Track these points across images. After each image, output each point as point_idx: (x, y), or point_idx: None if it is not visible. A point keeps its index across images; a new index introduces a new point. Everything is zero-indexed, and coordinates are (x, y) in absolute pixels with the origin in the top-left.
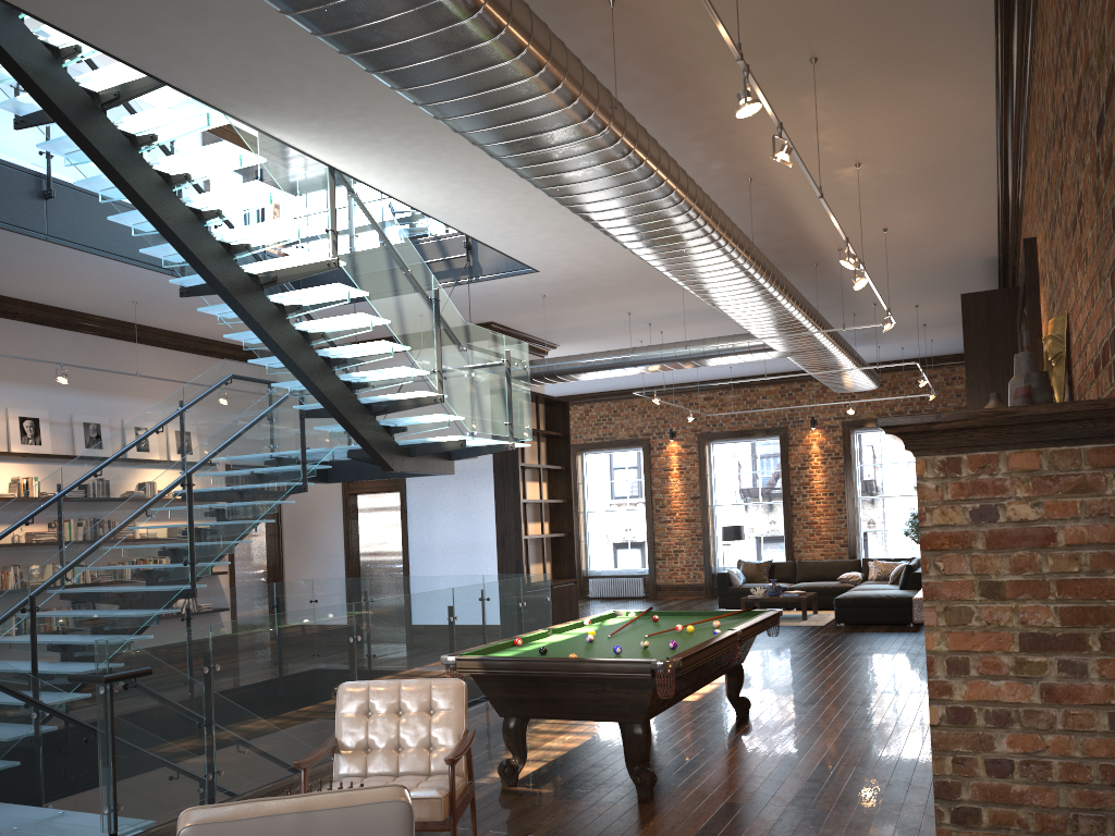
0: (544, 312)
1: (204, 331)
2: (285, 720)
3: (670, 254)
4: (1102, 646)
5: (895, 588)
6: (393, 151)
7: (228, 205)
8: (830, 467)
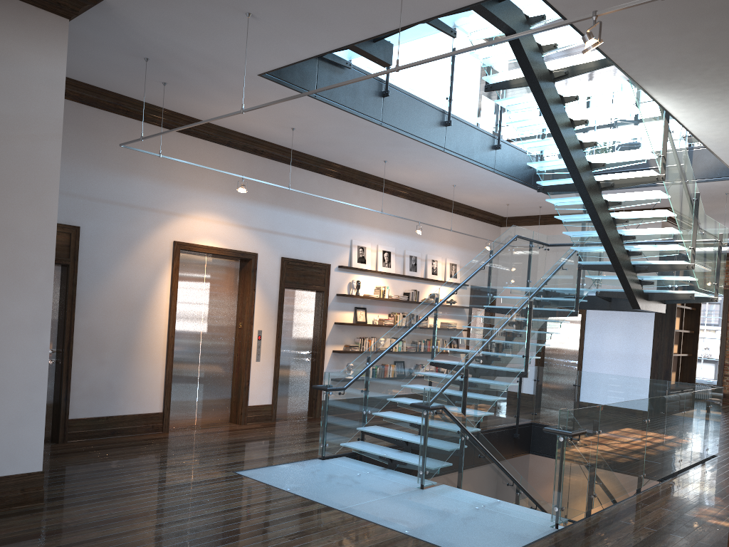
0: (714, 203)
1: (474, 203)
2: (619, 467)
3: None
4: None
5: None
6: (724, 106)
7: (603, 139)
8: None
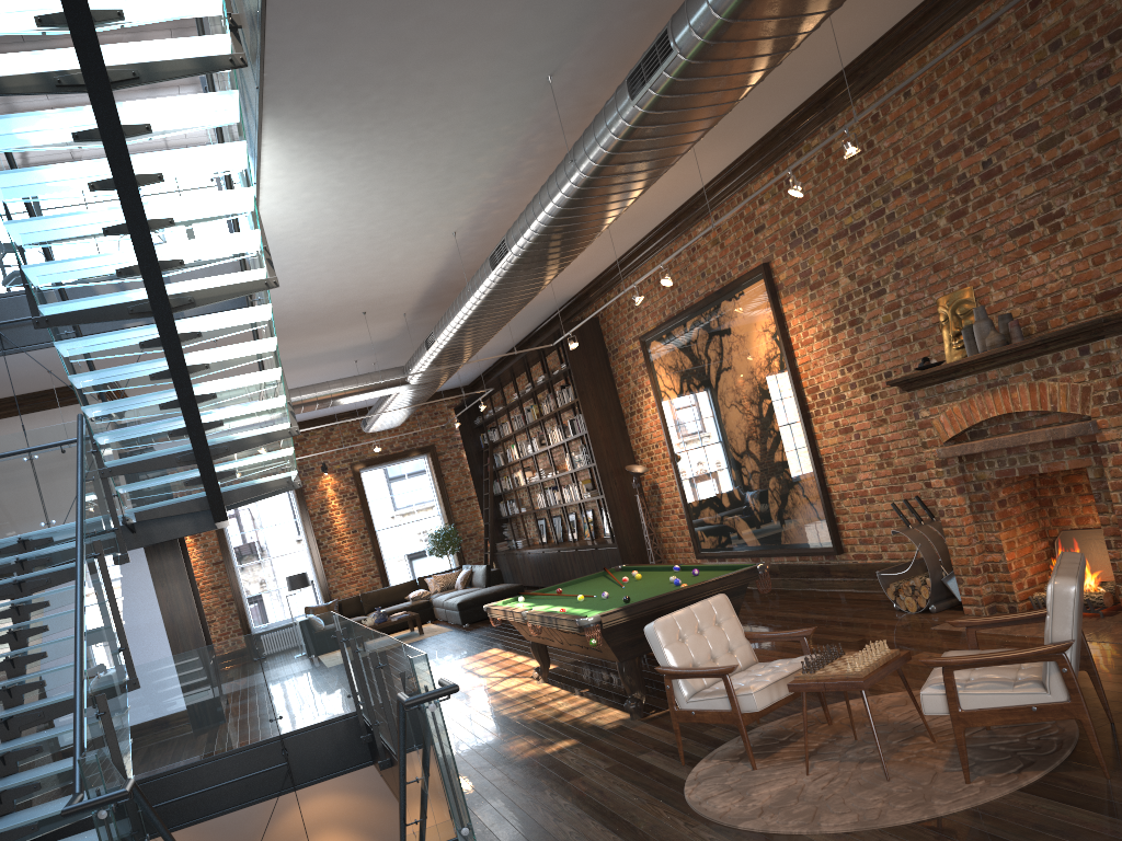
0: None
1: None
2: None
3: (526, 277)
4: None
5: (479, 588)
6: (335, 170)
7: (185, 213)
8: (348, 507)
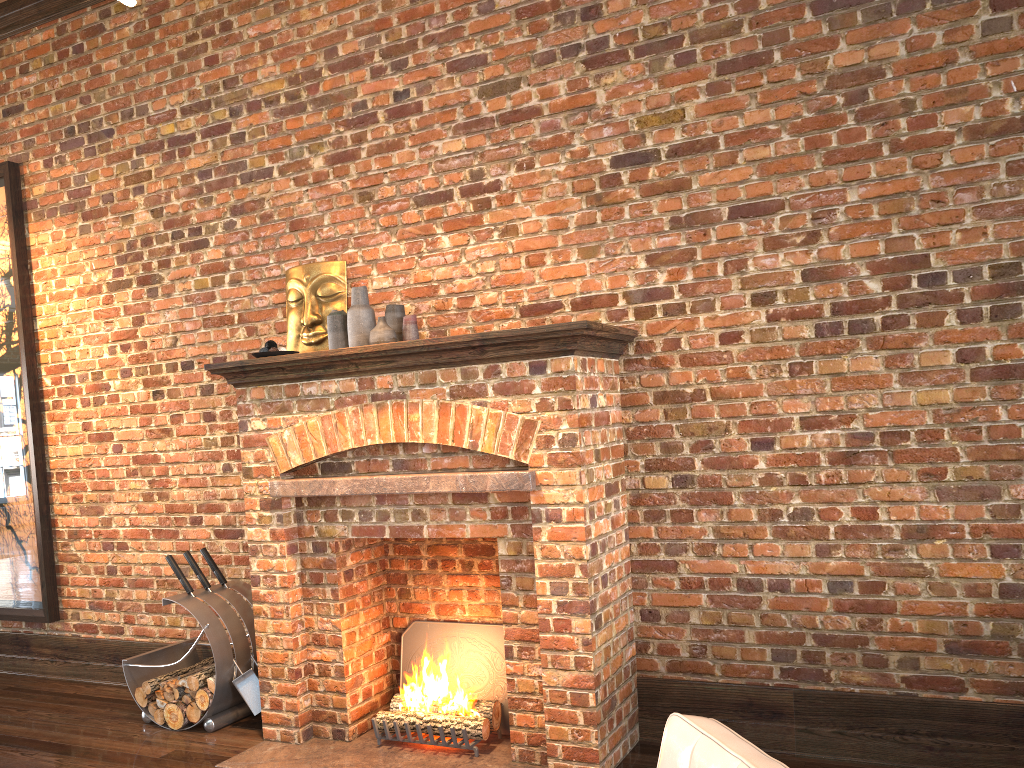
0: None
1: None
2: None
3: None
4: (621, 488)
5: None
6: None
7: None
8: None
